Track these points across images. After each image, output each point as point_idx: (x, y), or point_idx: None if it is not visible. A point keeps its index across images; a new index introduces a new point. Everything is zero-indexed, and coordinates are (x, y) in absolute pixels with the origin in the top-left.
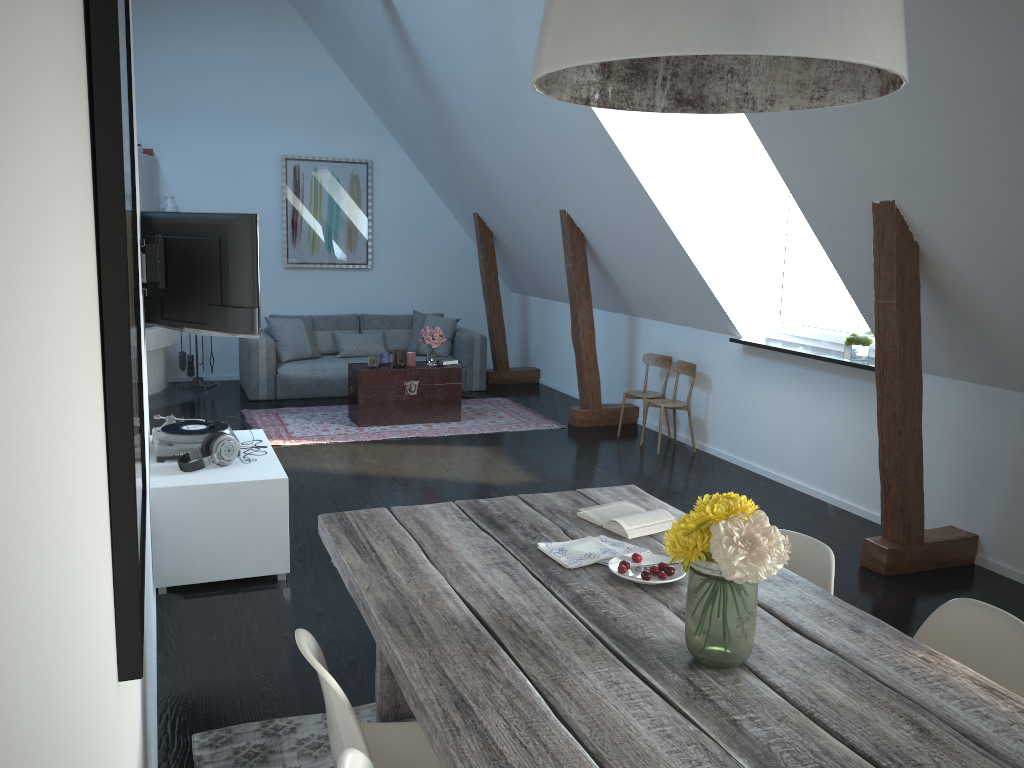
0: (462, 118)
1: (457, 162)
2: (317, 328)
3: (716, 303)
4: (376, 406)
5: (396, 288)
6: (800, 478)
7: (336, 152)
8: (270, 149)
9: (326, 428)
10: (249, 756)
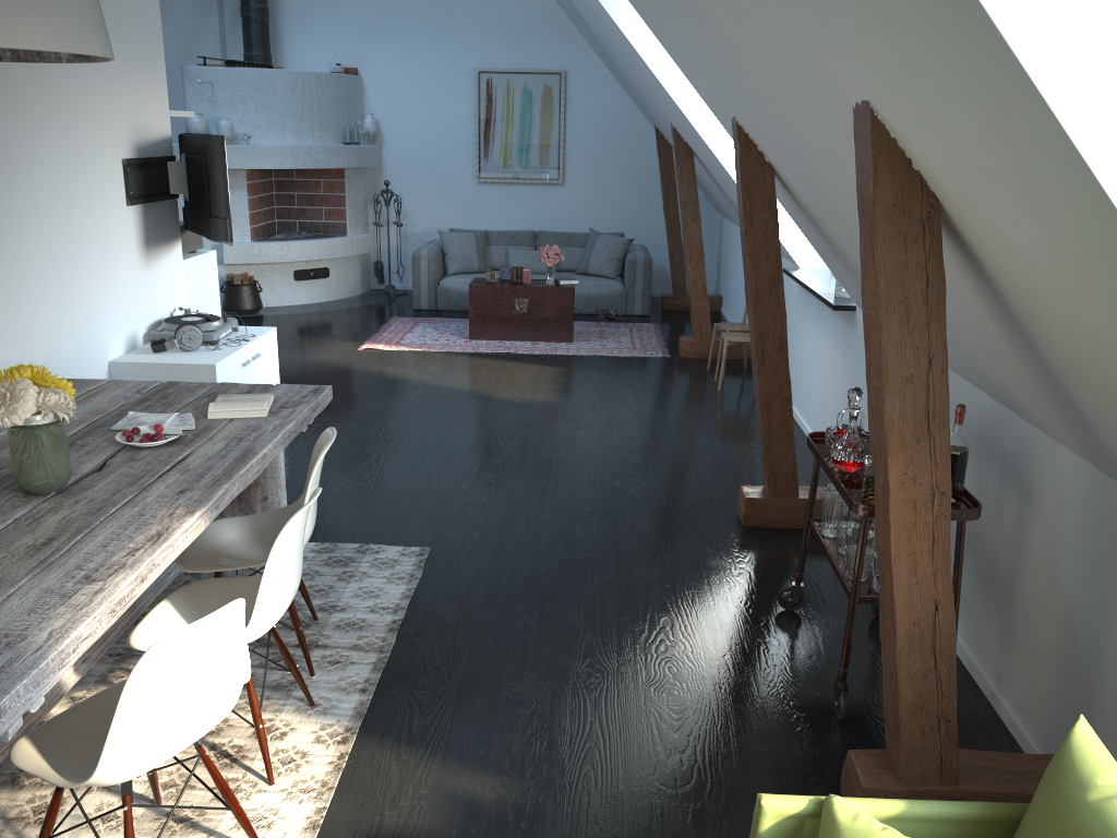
0: (590, 25)
1: (618, 71)
2: (492, 243)
3: None
4: (486, 321)
5: (588, 205)
6: (812, 427)
7: (529, 63)
8: (464, 63)
9: (439, 338)
10: None
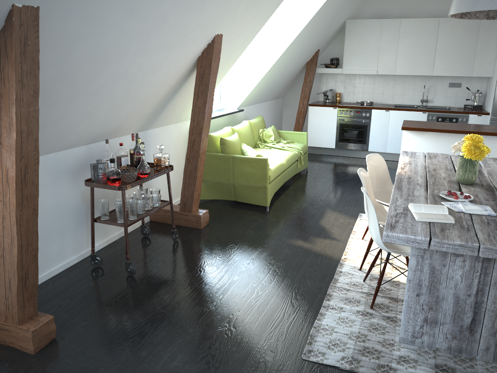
0: None
1: None
2: None
3: None
4: None
5: None
6: None
7: None
8: None
9: None
10: None
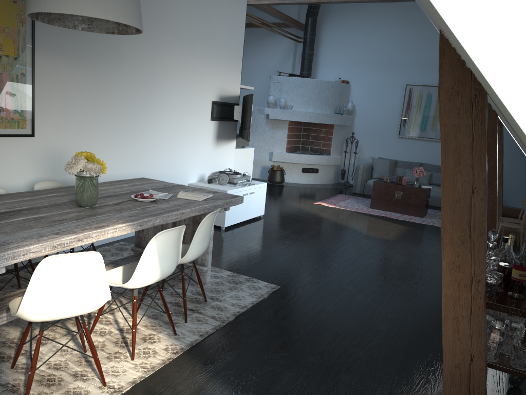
0: None
1: None
2: (398, 166)
3: None
4: (379, 200)
5: None
6: None
7: (432, 81)
8: (399, 80)
9: (355, 205)
10: (121, 248)
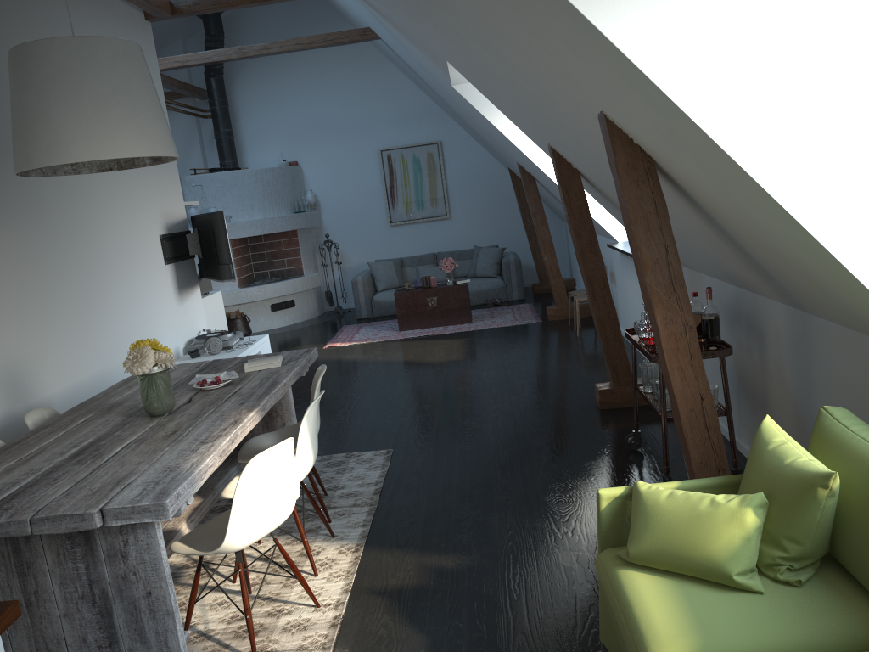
0: (452, 106)
1: (476, 134)
2: (406, 266)
3: (593, 219)
4: (409, 316)
5: (470, 230)
6: None
7: (415, 139)
8: (370, 146)
9: (378, 333)
10: None
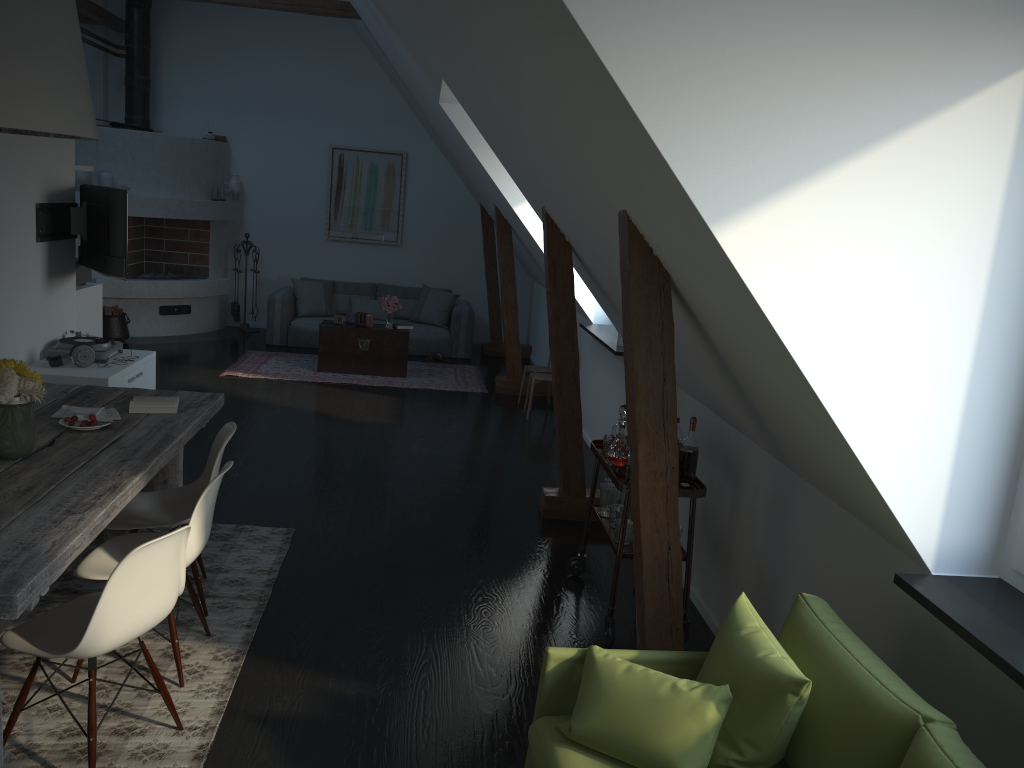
0: (431, 120)
1: (451, 157)
2: (338, 292)
3: None
4: (333, 356)
5: (422, 264)
6: None
7: (376, 144)
8: (321, 139)
9: (291, 369)
10: None
